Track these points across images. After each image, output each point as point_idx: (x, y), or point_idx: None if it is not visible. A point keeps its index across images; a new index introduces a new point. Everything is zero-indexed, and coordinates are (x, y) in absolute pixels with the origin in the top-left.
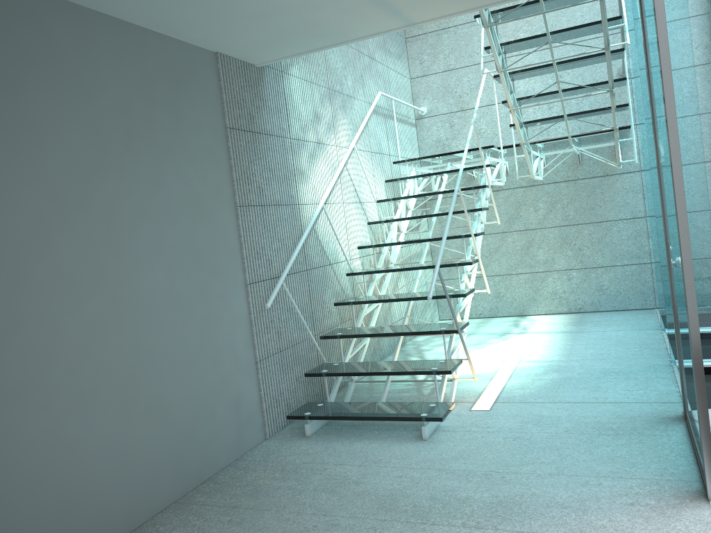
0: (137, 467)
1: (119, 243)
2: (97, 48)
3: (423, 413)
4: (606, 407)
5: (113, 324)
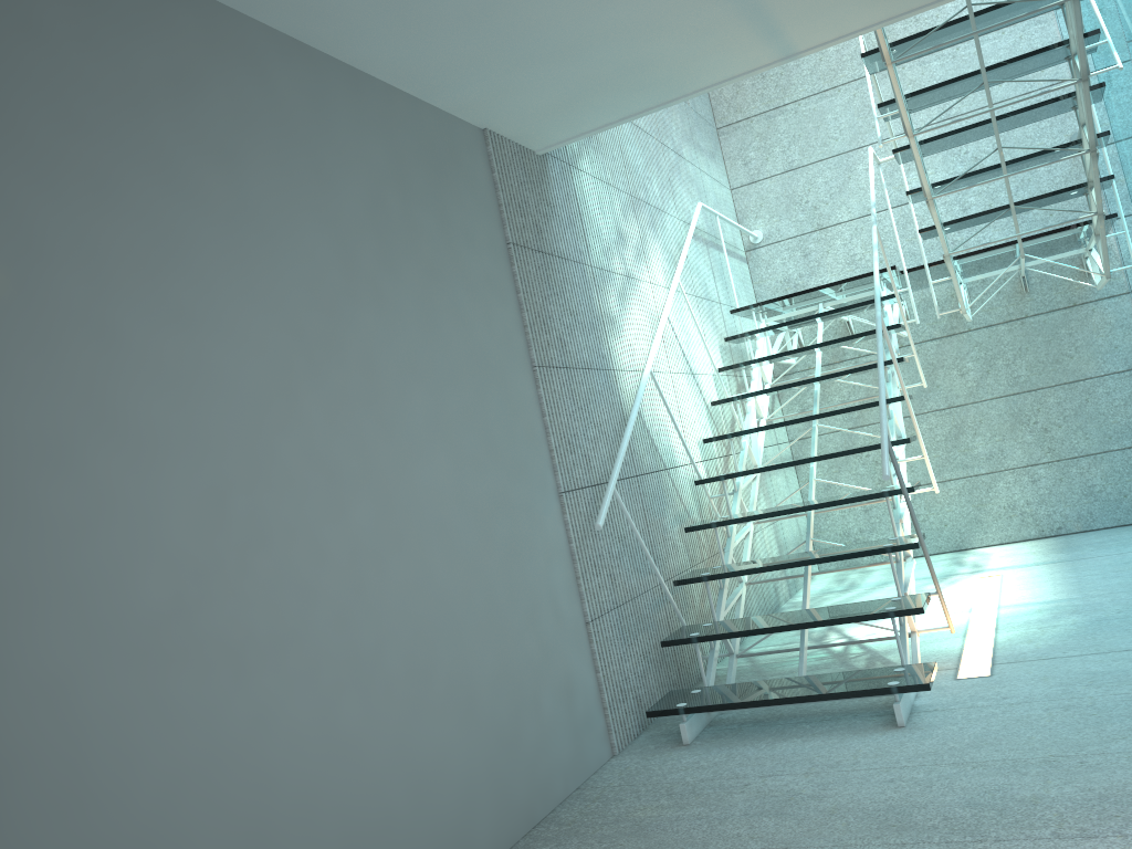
0: (443, 792)
1: (387, 413)
2: (333, 110)
3: (891, 681)
4: None
5: (390, 544)
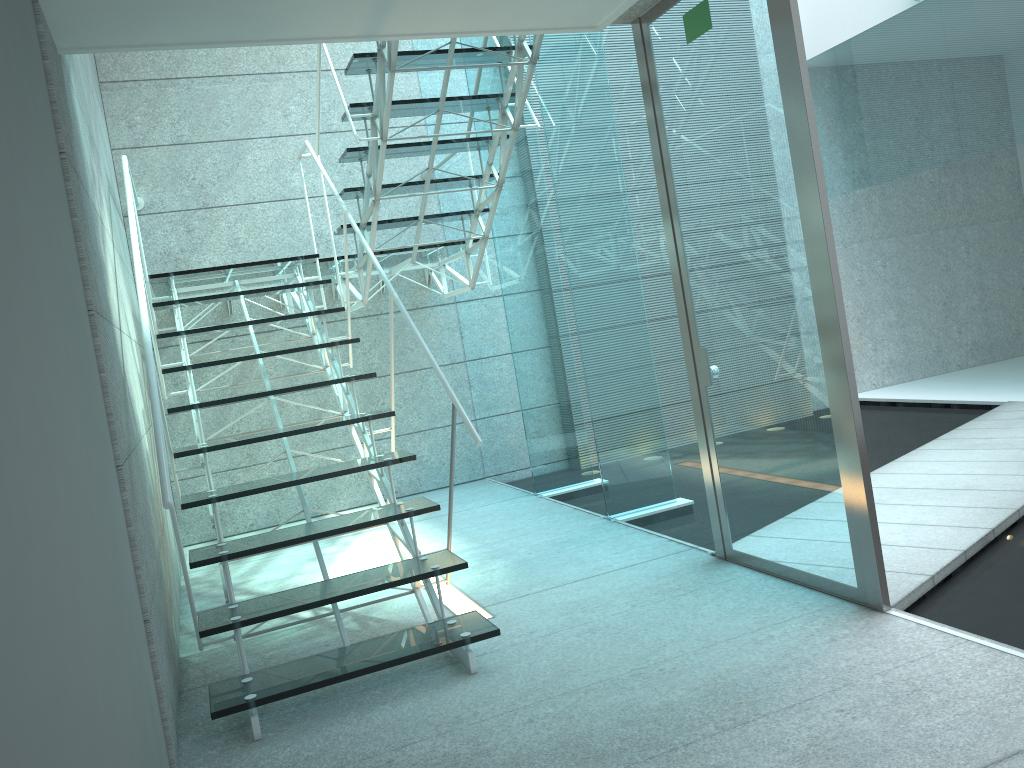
0: None
1: (51, 352)
2: None
3: (460, 633)
4: (627, 572)
5: (77, 537)
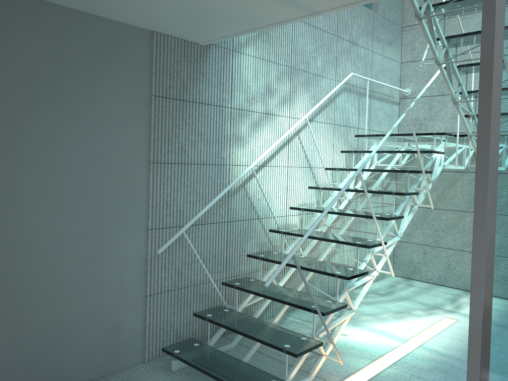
0: None
1: None
2: (6, 22)
3: None
4: None
5: None
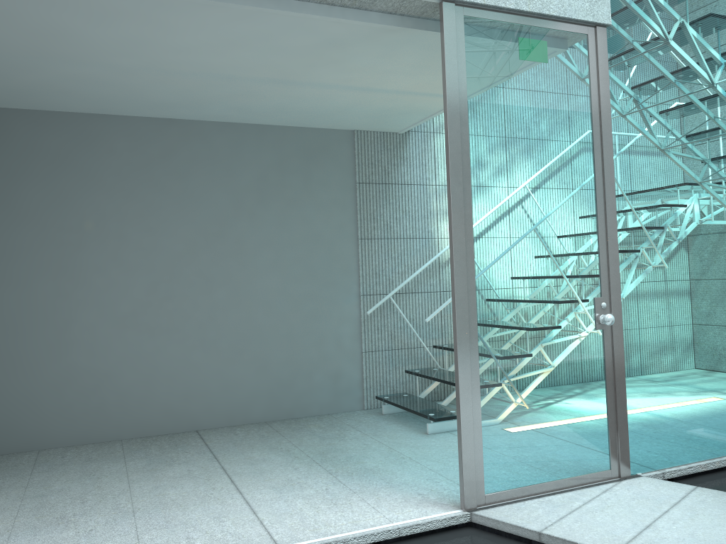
0: (238, 391)
1: (244, 259)
2: (244, 145)
3: (434, 413)
4: None
5: (233, 305)
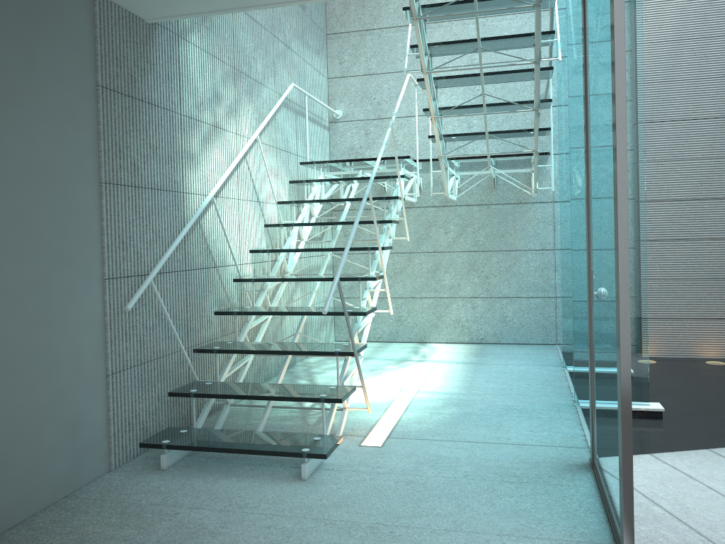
0: None
1: None
2: None
3: (305, 447)
4: (509, 449)
5: None
